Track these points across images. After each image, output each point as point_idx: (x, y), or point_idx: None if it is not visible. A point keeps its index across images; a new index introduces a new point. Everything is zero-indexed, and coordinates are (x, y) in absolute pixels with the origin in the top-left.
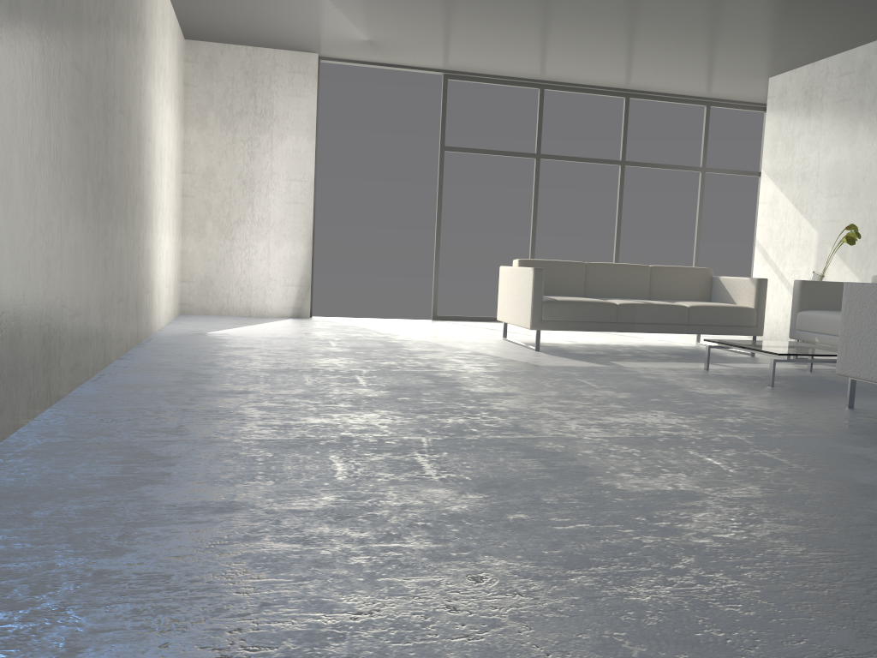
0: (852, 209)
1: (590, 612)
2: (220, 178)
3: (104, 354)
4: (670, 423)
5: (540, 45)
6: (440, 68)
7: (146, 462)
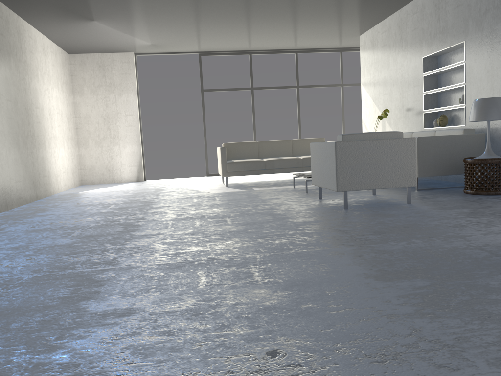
0: (391, 100)
1: (49, 264)
2: (93, 118)
3: (6, 204)
4: (214, 211)
5: (233, 36)
6: (196, 51)
7: None
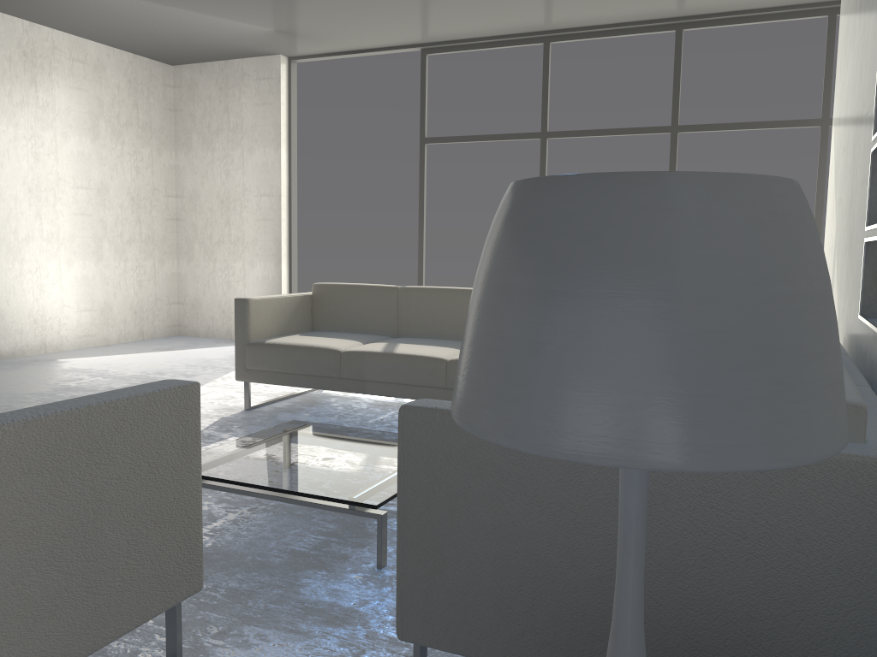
0: (845, 176)
1: None
2: (203, 199)
3: None
4: None
5: None
6: (411, 43)
7: None
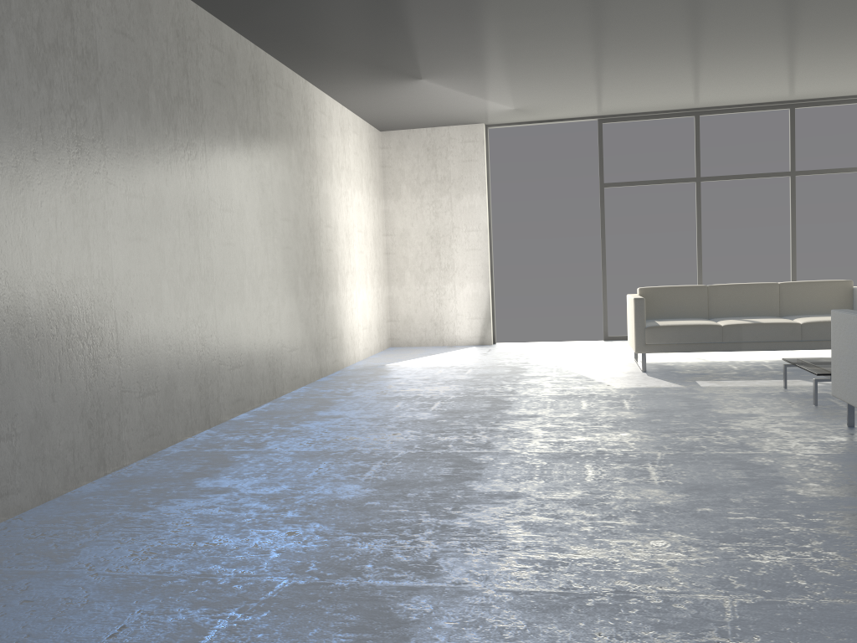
0: None
1: (321, 552)
2: (413, 236)
3: (274, 389)
4: (622, 441)
5: (665, 86)
6: (593, 115)
7: (217, 464)
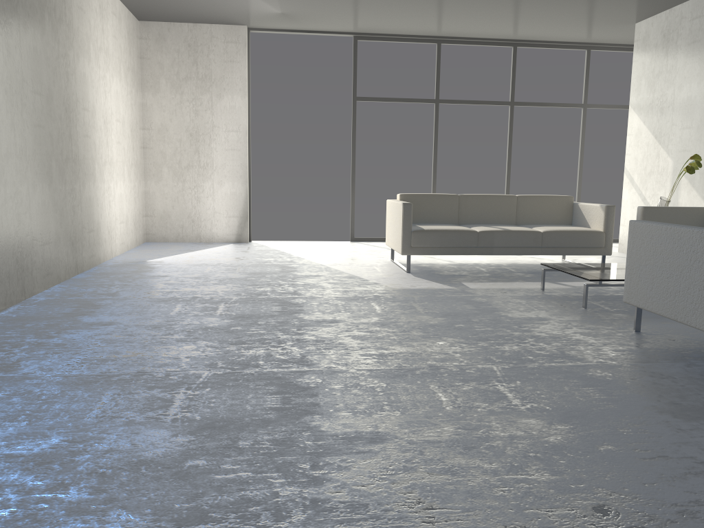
0: (700, 140)
1: None
2: (172, 132)
3: (23, 289)
4: (446, 352)
5: (424, 8)
6: (350, 31)
7: None
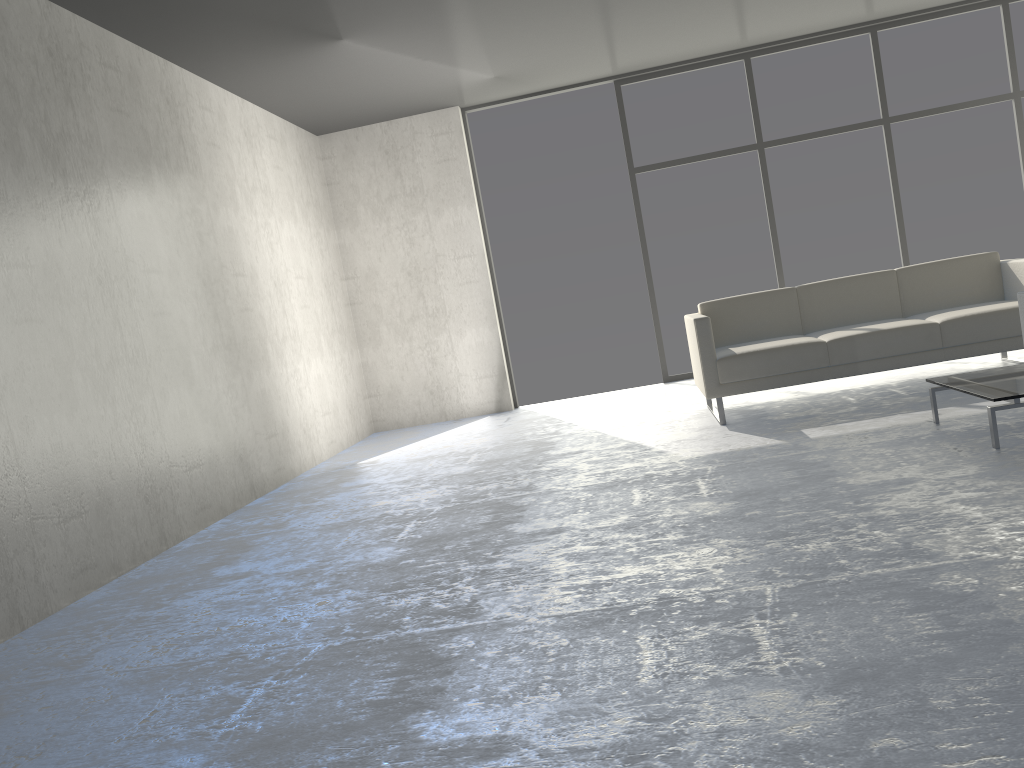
0: None
1: None
2: (384, 275)
3: (162, 536)
4: (701, 568)
5: (698, 15)
6: (606, 76)
7: None
